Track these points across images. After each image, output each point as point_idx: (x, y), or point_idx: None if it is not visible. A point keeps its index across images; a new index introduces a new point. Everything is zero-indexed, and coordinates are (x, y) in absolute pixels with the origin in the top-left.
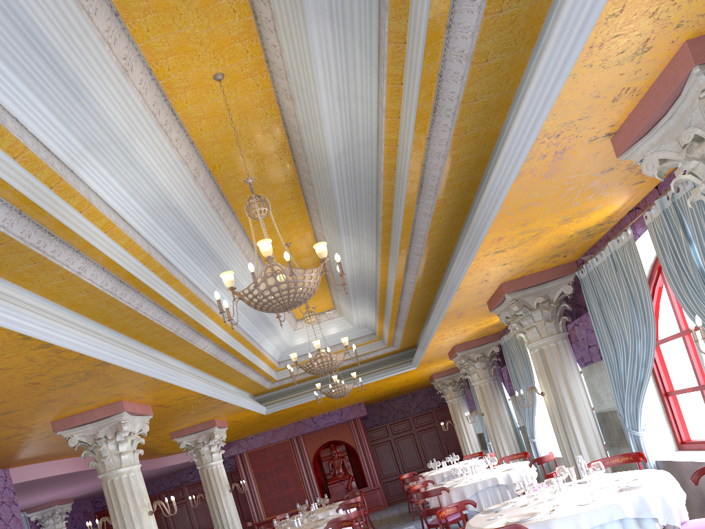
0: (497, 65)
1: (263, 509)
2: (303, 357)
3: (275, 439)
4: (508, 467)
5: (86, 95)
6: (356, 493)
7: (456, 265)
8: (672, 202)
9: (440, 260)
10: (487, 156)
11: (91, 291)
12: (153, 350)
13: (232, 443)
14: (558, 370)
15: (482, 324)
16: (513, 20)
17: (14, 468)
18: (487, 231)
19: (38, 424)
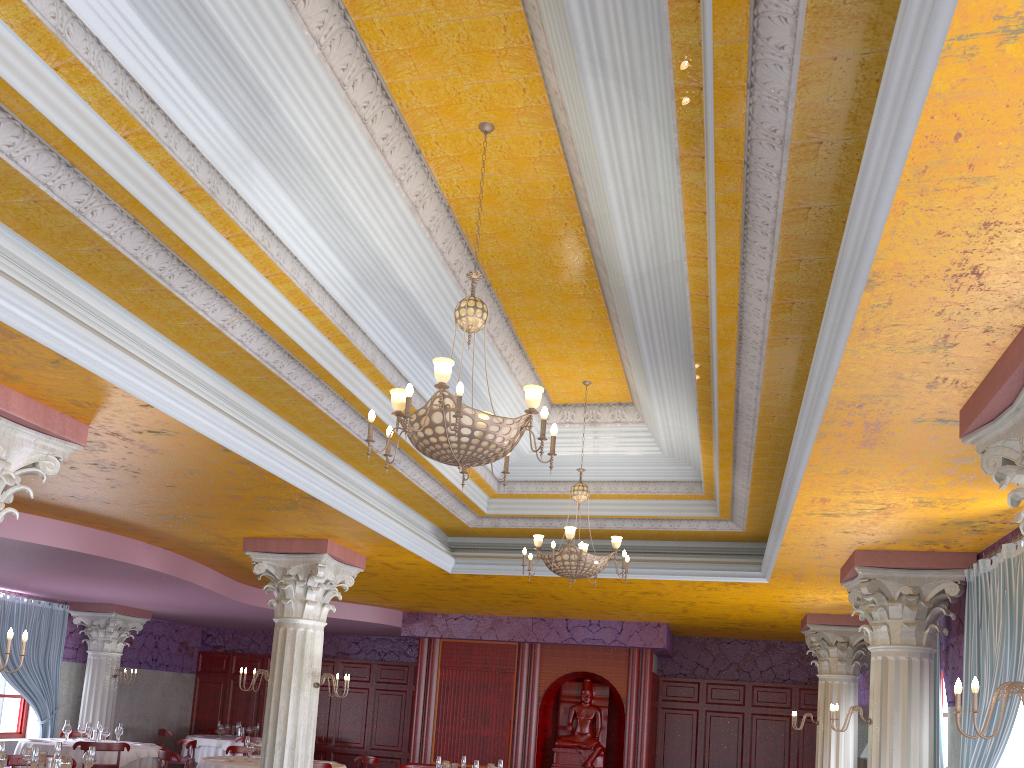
0: None
1: (432, 744)
2: (548, 487)
3: (493, 635)
4: None
5: None
6: None
7: (875, 124)
8: None
9: None
10: None
11: None
12: (65, 272)
13: (421, 616)
14: None
15: (935, 507)
16: None
17: None
18: None
19: None
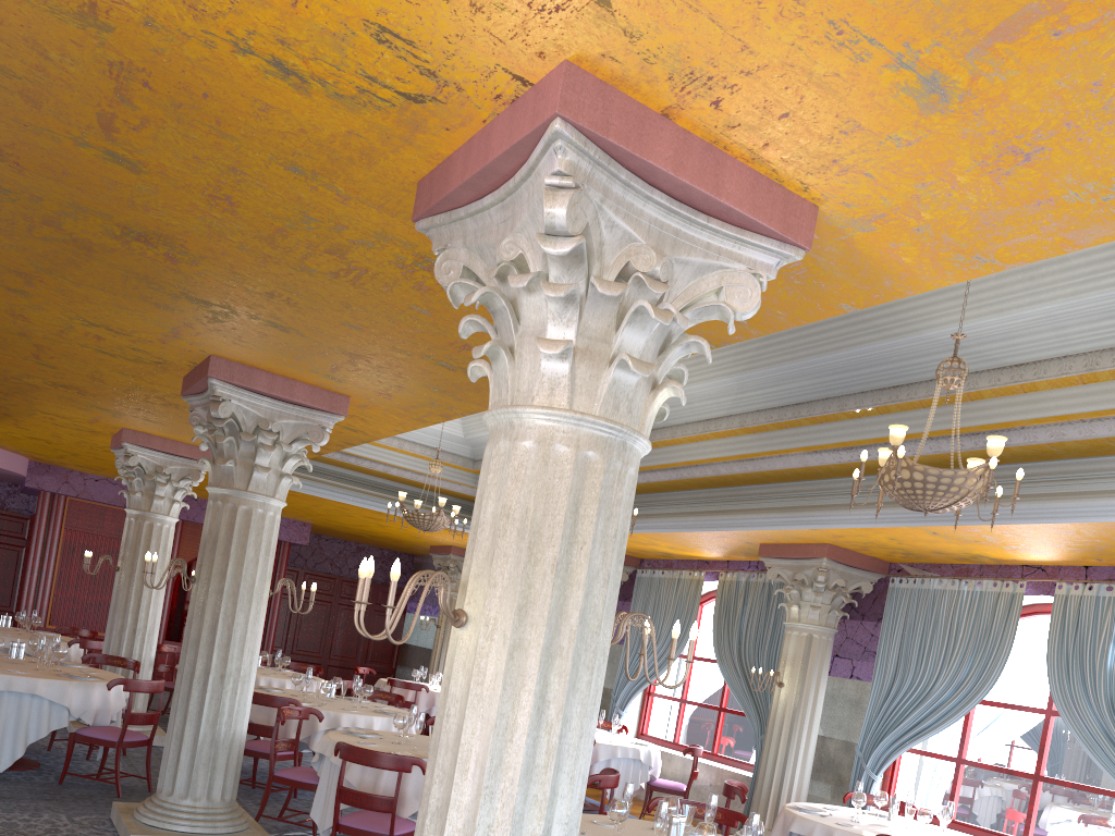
0: None
1: (50, 607)
2: None
3: None
4: (624, 738)
5: None
6: (305, 667)
7: (869, 513)
8: None
9: (791, 477)
10: (1058, 458)
11: None
12: None
13: (53, 470)
14: (816, 669)
15: (672, 549)
16: None
17: None
18: (1000, 524)
19: (195, 346)
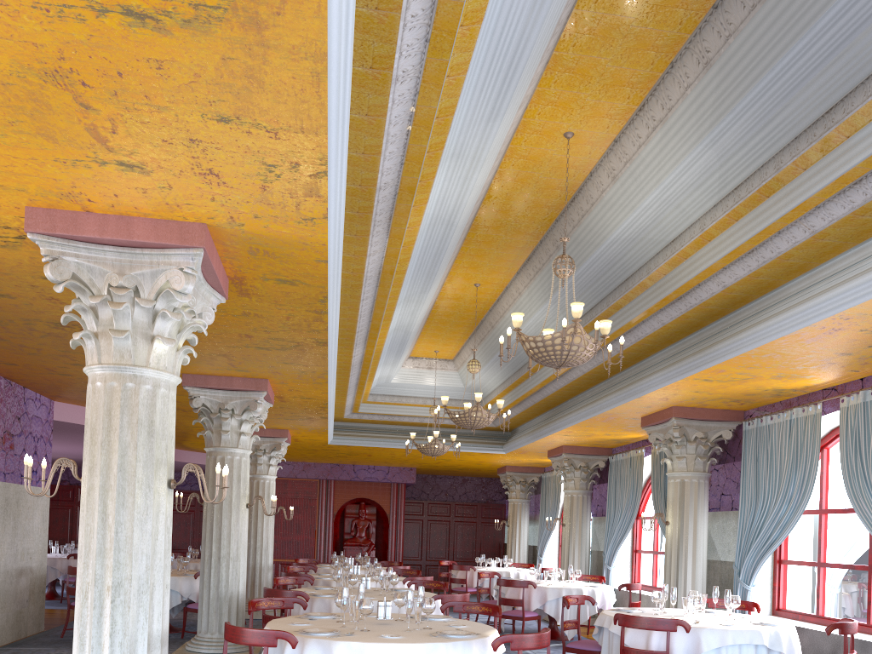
0: (825, 244)
1: None
2: (397, 399)
3: (304, 475)
4: (588, 584)
5: (497, 121)
6: (394, 563)
7: (658, 376)
8: None
9: (626, 362)
10: (751, 299)
11: (356, 272)
12: None
13: None
14: (692, 506)
15: (610, 435)
16: (864, 223)
17: (59, 402)
18: (722, 361)
19: None
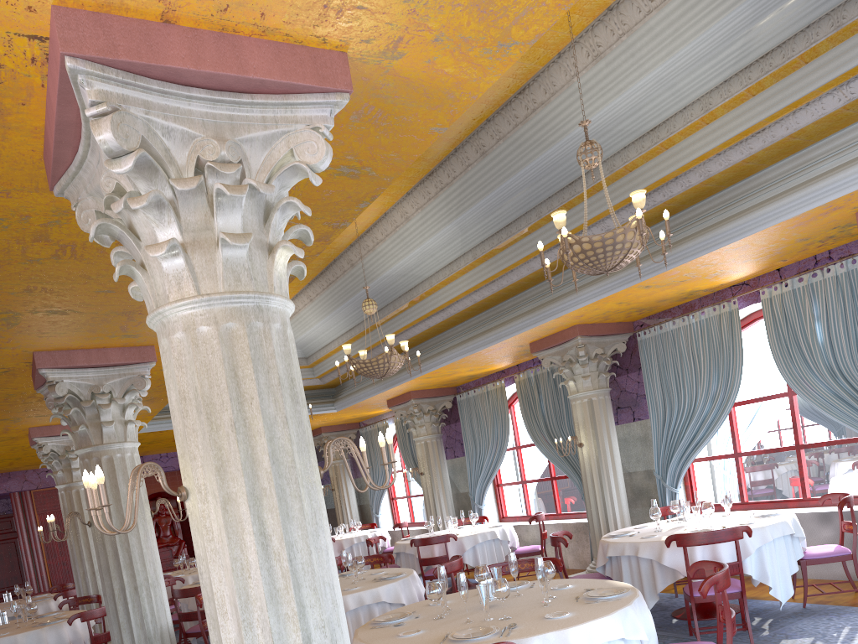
0: (843, 117)
1: (48, 574)
2: None
3: None
4: (484, 526)
5: None
6: None
7: (592, 289)
8: (807, 284)
9: (529, 284)
10: (716, 192)
11: None
12: None
13: (13, 475)
14: (603, 424)
15: (472, 371)
16: None
17: None
18: (690, 260)
19: (17, 349)
